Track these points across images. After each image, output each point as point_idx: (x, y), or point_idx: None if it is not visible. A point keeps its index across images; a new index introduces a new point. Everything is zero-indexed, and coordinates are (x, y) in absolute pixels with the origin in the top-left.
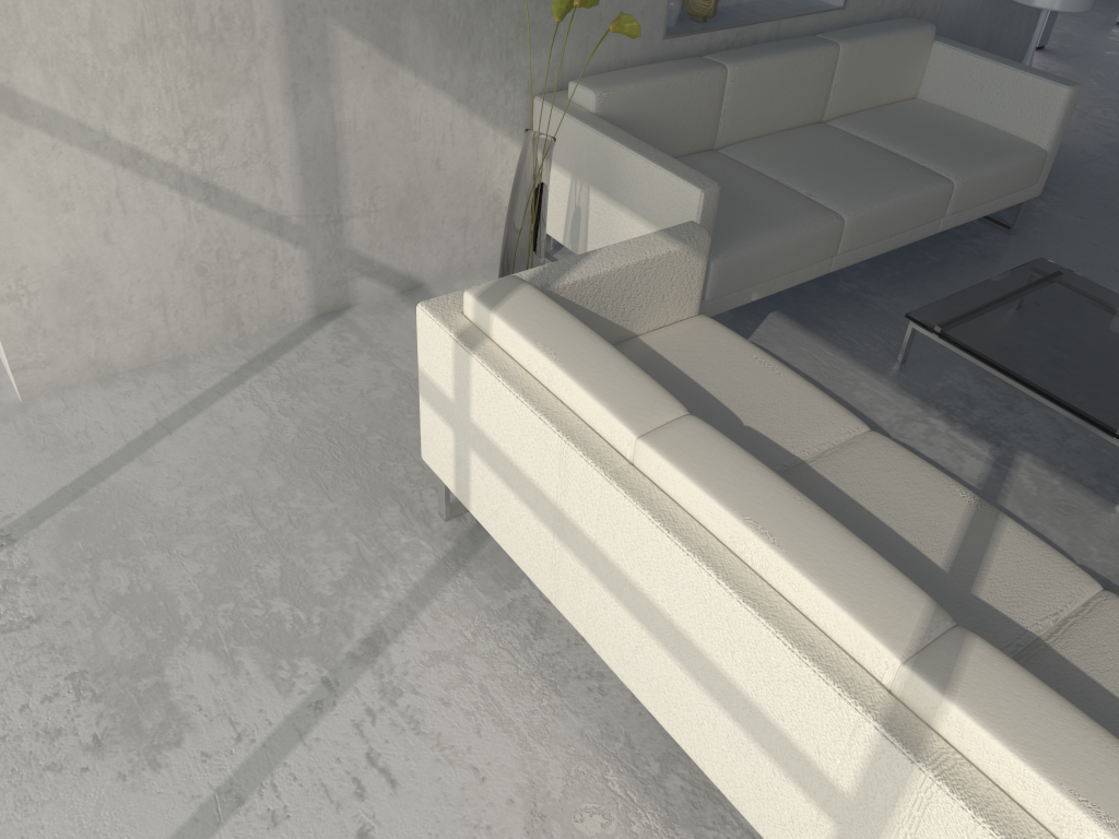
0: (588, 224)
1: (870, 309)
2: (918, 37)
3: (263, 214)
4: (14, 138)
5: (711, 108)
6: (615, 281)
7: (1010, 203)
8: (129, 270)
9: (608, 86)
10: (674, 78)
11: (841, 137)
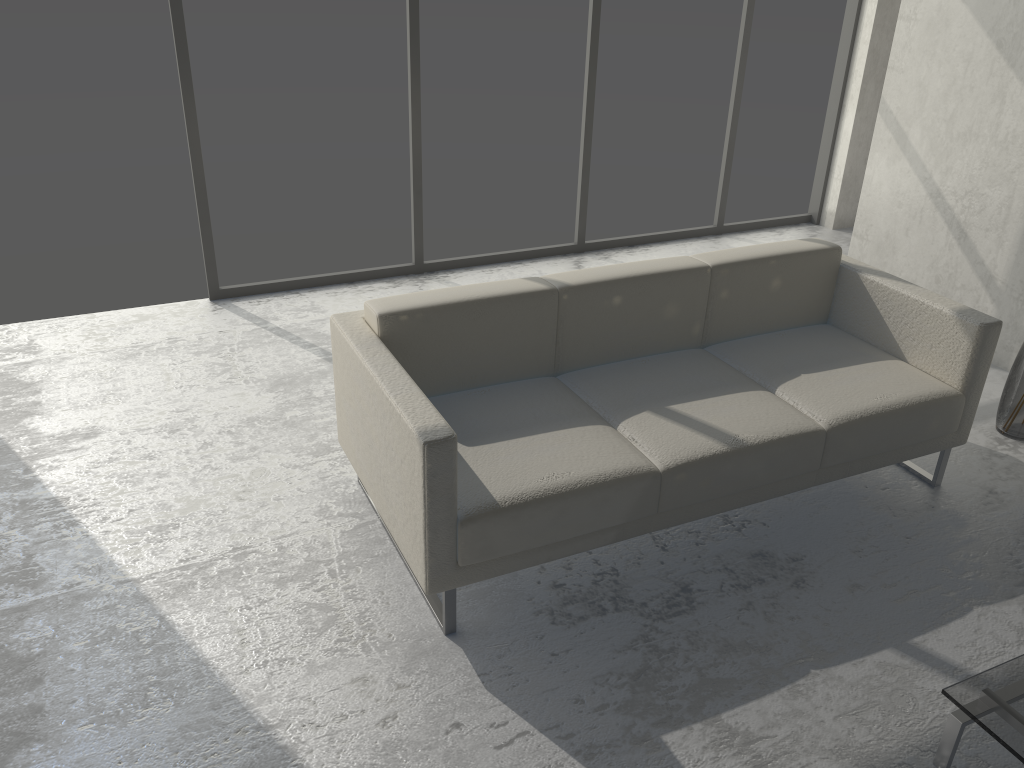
0: None
1: None
2: None
3: (982, 268)
4: (897, 159)
5: None
6: (898, 302)
7: None
8: (907, 256)
9: None
10: None
11: None
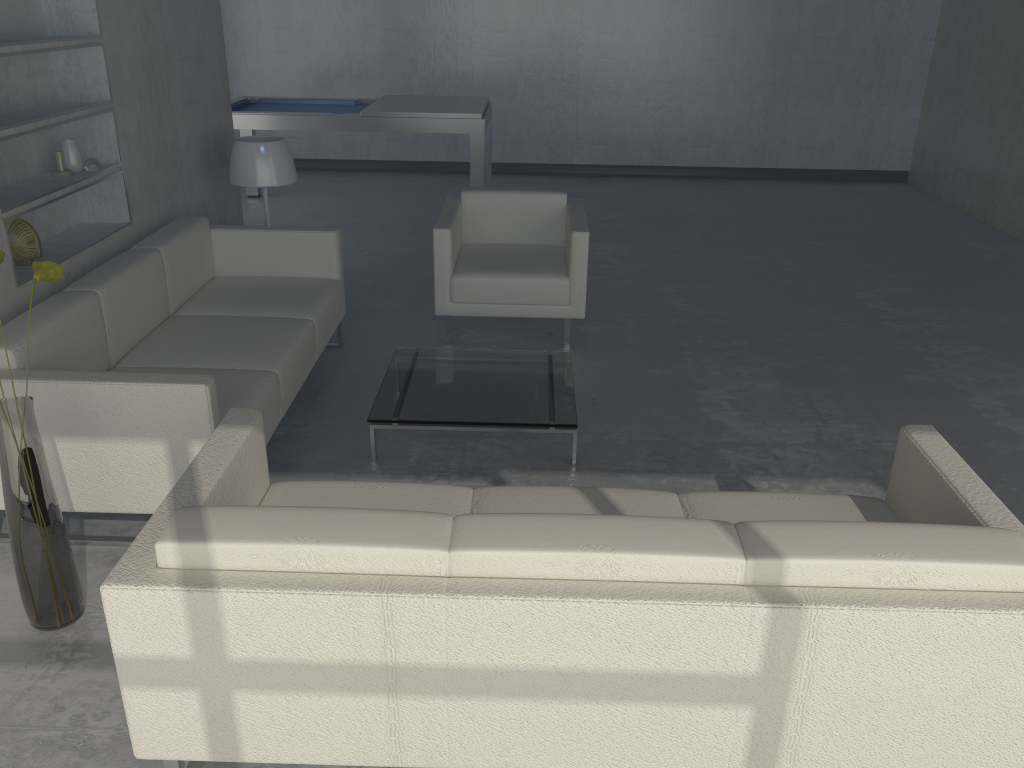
0: (64, 474)
1: (315, 437)
2: (202, 229)
3: None
4: None
5: (100, 331)
6: (229, 479)
7: (337, 324)
8: None
9: (17, 340)
10: (66, 313)
11: (203, 319)
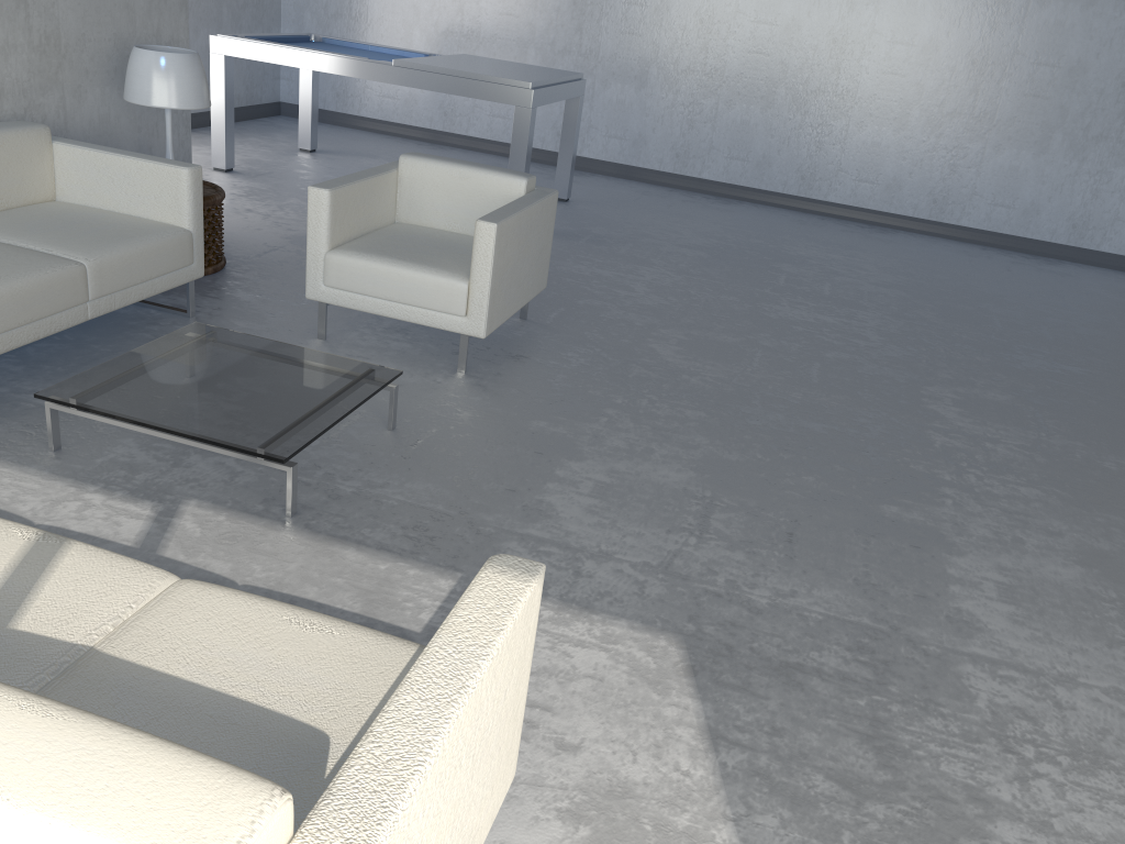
0: None
1: (23, 407)
2: (29, 136)
3: None
4: None
5: None
6: None
7: (171, 284)
8: None
9: None
10: None
11: None
